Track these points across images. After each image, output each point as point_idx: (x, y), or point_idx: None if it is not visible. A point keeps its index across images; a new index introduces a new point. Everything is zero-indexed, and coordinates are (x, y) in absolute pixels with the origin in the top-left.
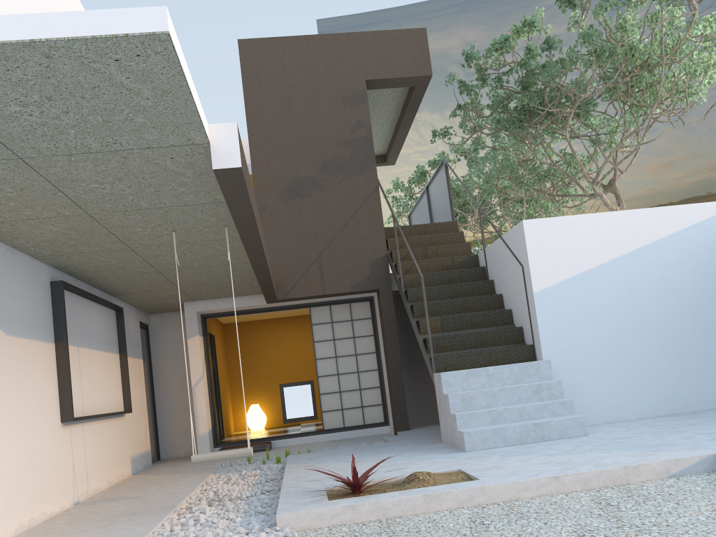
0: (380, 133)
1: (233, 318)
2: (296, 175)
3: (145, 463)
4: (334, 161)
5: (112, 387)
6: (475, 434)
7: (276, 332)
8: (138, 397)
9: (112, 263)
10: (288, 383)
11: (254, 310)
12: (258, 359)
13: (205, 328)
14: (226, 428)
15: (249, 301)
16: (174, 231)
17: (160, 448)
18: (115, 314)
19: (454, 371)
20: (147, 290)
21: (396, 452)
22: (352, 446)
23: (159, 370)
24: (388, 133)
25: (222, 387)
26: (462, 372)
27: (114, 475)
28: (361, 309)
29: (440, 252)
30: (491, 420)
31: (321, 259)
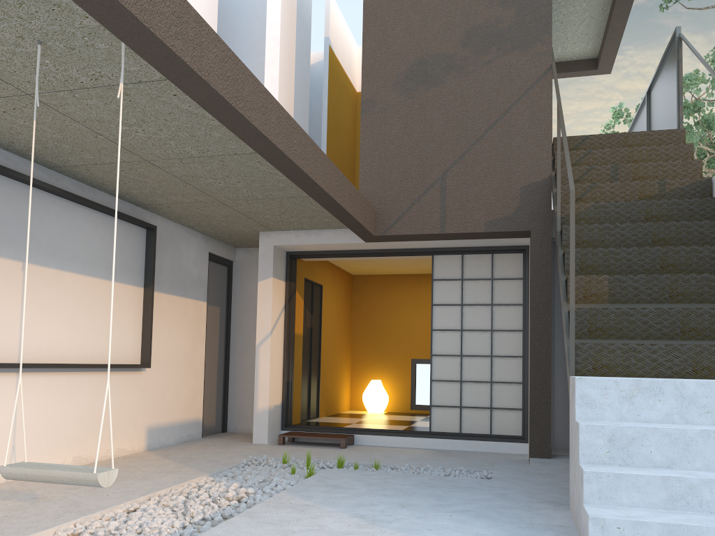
0: (587, 17)
1: (358, 267)
2: (425, 53)
3: (185, 435)
4: (485, 30)
5: (114, 329)
6: (618, 528)
7: (415, 292)
8: (186, 349)
9: (53, 136)
10: (422, 359)
11: (354, 252)
12: (389, 323)
13: (290, 271)
14: (328, 404)
15: (342, 236)
16: (40, 42)
17: (228, 417)
18: (144, 234)
19: (606, 379)
20: (180, 203)
21: (464, 515)
22: (441, 471)
23: (239, 319)
24: (600, 18)
25: (327, 352)
26: (623, 382)
27: (96, 449)
28: (508, 264)
29: (643, 175)
30: (668, 500)
31: (445, 179)
